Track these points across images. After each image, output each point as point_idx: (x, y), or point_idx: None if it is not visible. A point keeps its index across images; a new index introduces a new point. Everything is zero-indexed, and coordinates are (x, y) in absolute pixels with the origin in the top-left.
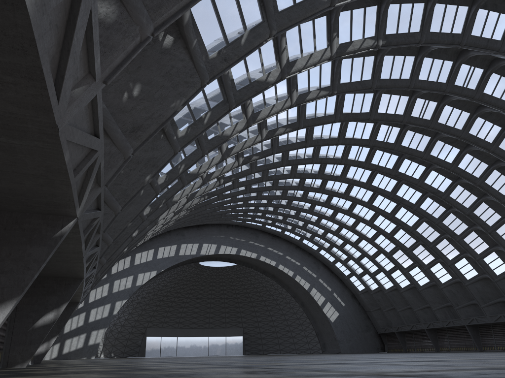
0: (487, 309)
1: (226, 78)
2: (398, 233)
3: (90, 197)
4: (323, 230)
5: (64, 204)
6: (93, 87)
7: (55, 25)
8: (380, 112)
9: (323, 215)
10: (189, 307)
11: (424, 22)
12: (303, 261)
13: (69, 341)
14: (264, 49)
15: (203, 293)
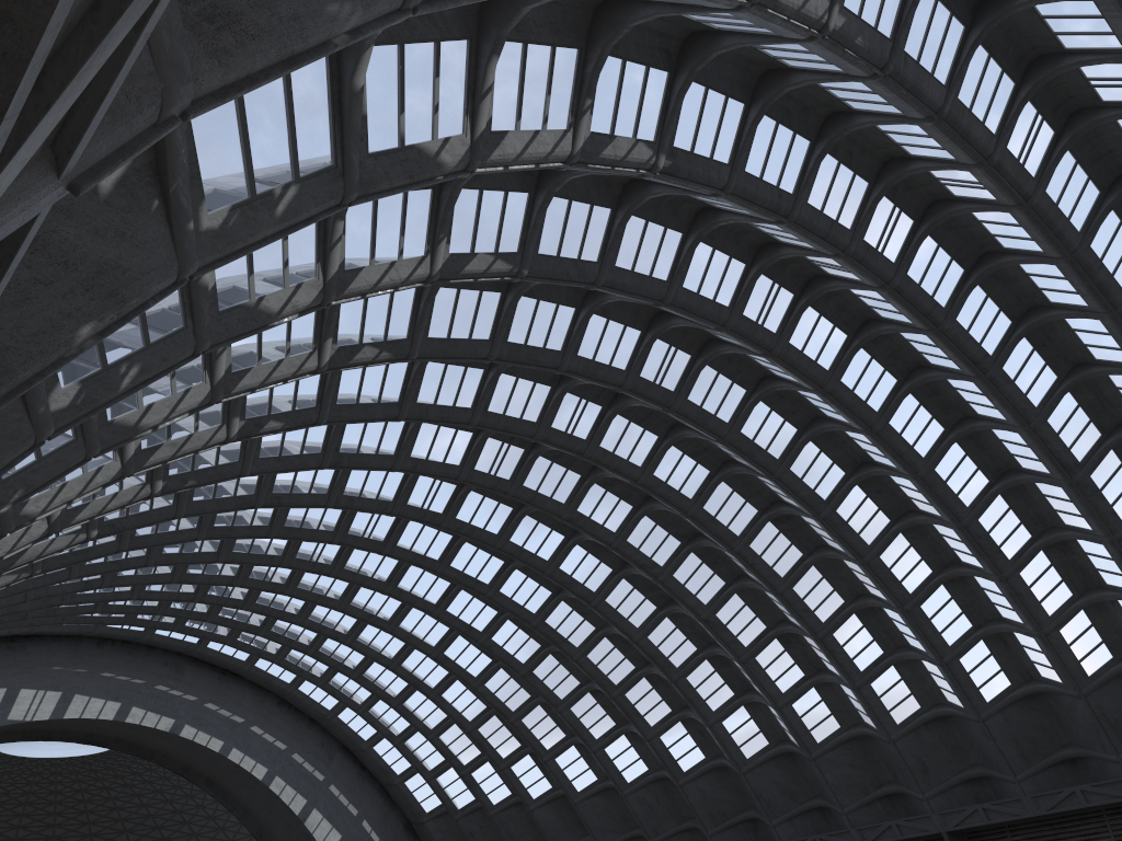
0: (720, 838)
1: (355, 104)
2: (543, 663)
3: (10, 196)
4: (364, 655)
5: None
6: None
7: None
8: (583, 357)
9: (372, 617)
10: None
11: (739, 147)
12: (295, 738)
13: None
14: (446, 70)
15: None
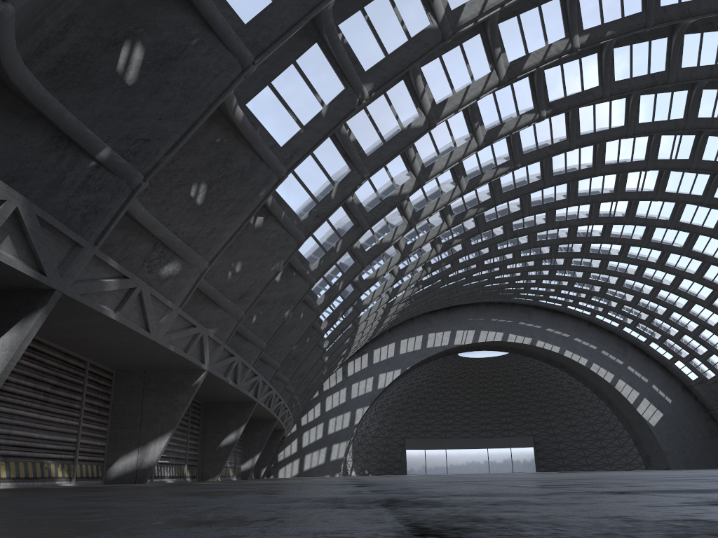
0: None
1: (352, 205)
2: None
3: (213, 354)
4: (612, 301)
5: (191, 365)
6: (173, 313)
7: (134, 308)
8: (609, 164)
9: (604, 283)
10: (457, 411)
11: (602, 74)
12: (601, 343)
13: (309, 456)
14: (391, 164)
15: (472, 392)
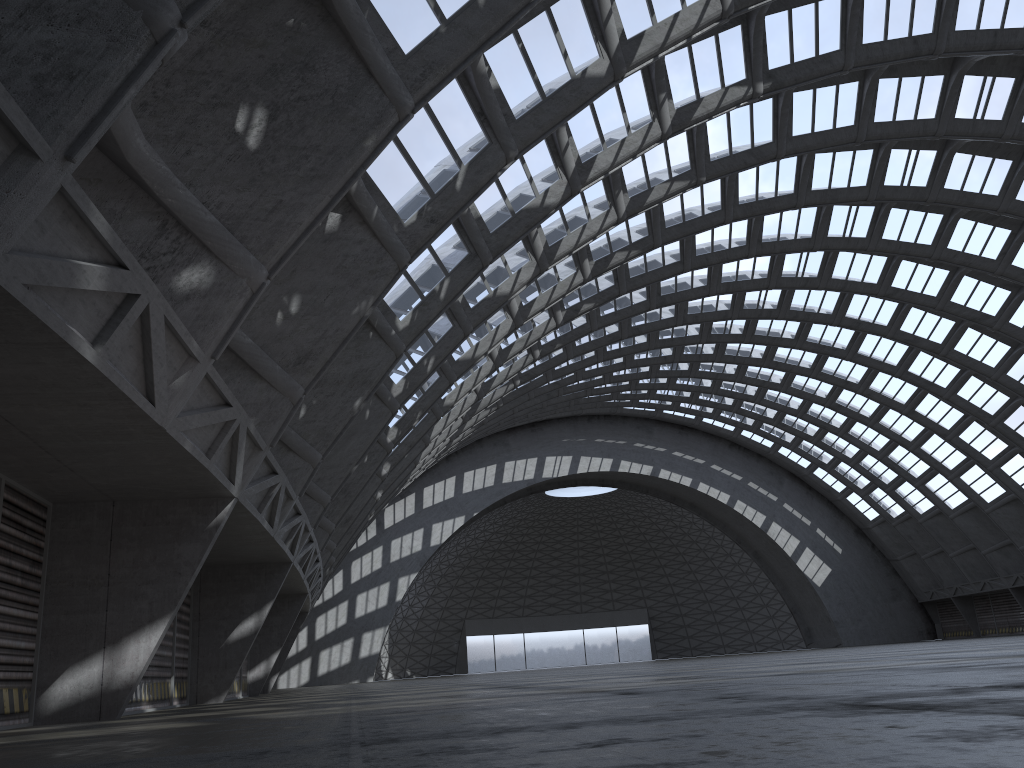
0: None
1: (467, 219)
2: (923, 402)
3: (249, 467)
4: (773, 409)
5: (211, 486)
6: (198, 369)
7: (128, 346)
8: (817, 190)
9: (766, 383)
10: (539, 577)
11: (846, 31)
12: (747, 471)
13: (326, 653)
14: (530, 154)
15: (562, 548)
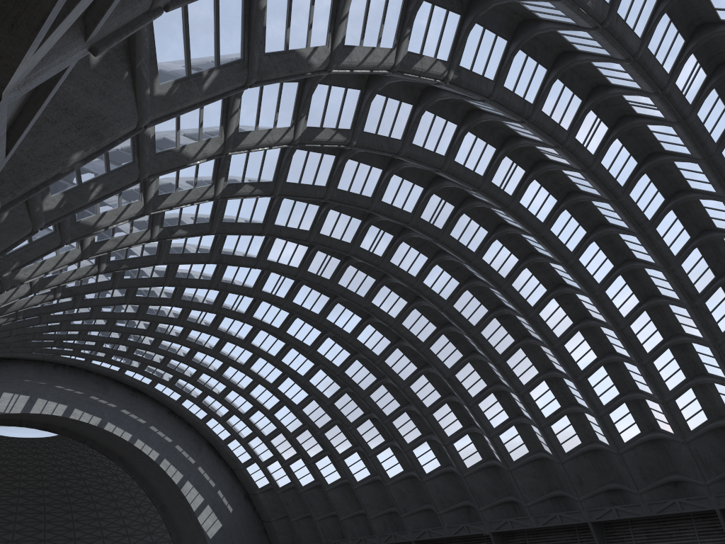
0: (446, 517)
1: (259, 18)
2: (341, 398)
3: (54, 50)
4: (226, 385)
5: None
6: None
7: None
8: (385, 202)
9: (233, 362)
10: None
11: (501, 69)
12: (178, 435)
13: None
14: (319, 1)
15: None
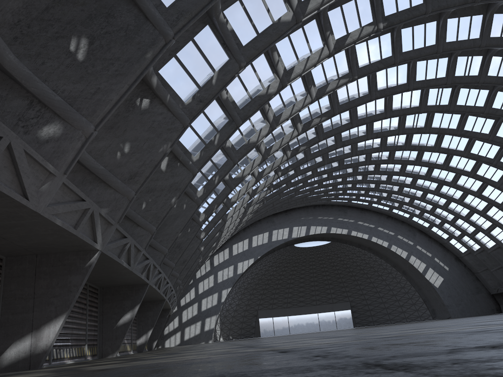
0: None
1: (226, 102)
2: (486, 189)
3: (106, 234)
4: (407, 197)
5: (83, 245)
6: (56, 180)
7: (3, 167)
8: (419, 80)
9: (402, 184)
10: (294, 288)
11: None
12: (397, 230)
13: (188, 329)
14: (259, 67)
15: (305, 273)
